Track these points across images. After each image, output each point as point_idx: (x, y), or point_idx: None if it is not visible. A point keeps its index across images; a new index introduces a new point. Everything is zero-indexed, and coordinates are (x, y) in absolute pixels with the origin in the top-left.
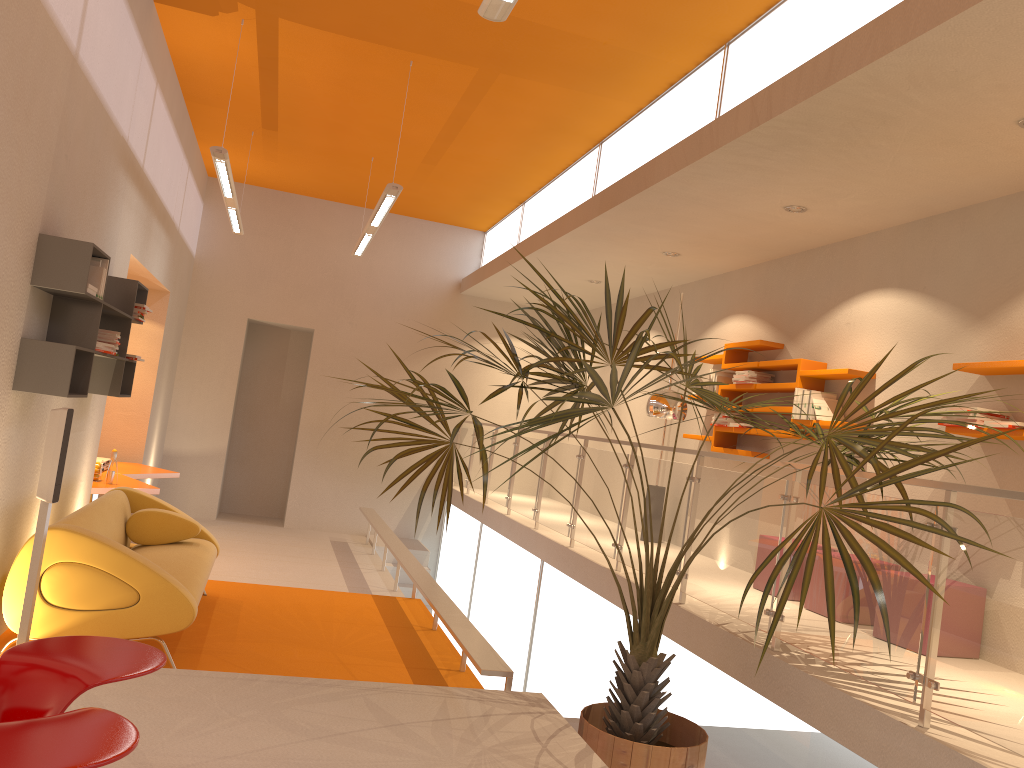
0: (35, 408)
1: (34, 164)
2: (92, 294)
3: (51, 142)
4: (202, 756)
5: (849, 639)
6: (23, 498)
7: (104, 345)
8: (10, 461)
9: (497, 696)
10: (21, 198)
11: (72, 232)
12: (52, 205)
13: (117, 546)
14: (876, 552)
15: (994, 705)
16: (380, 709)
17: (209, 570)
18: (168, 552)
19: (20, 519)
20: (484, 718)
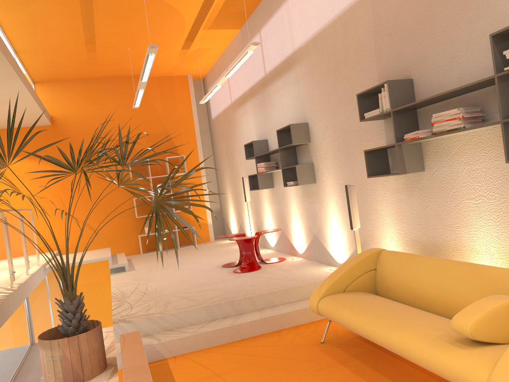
0: (427, 182)
1: (359, 71)
2: (373, 115)
3: (369, 47)
4: (234, 280)
5: (5, 275)
6: (442, 242)
7: (411, 134)
8: (408, 213)
9: (138, 318)
10: (356, 92)
11: (424, 57)
12: (386, 69)
13: (349, 261)
14: (2, 238)
15: (19, 266)
16: (191, 300)
17: (382, 336)
18: (433, 324)
19: (444, 256)
20: (149, 308)
